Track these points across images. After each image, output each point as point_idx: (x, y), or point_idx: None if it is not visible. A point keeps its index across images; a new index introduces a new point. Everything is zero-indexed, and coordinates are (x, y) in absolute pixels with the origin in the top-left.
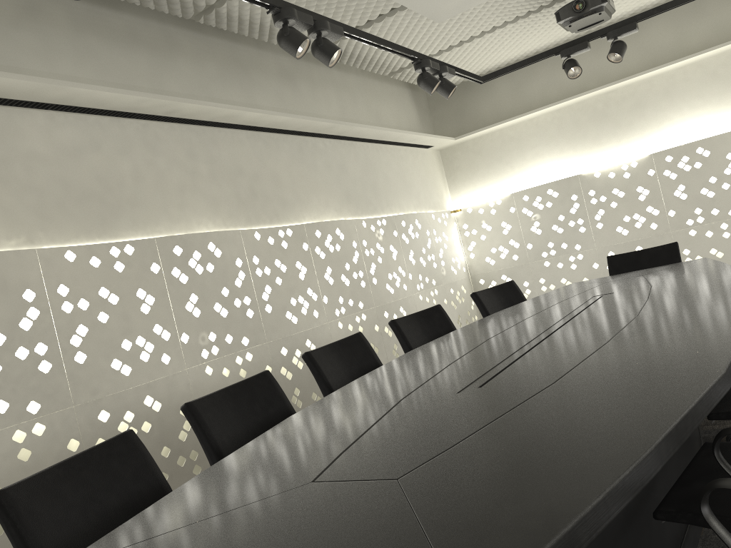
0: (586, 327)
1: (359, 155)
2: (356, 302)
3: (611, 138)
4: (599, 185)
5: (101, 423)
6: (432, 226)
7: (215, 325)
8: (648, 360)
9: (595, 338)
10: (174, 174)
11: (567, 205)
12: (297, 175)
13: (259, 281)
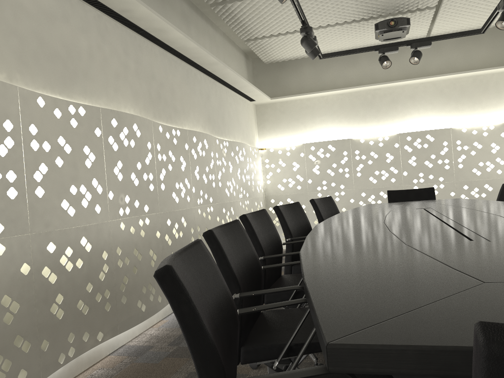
0: (469, 219)
1: (217, 92)
2: (209, 196)
3: (373, 119)
4: (362, 147)
5: (48, 253)
6: (250, 155)
7: (130, 191)
8: None
9: (500, 223)
10: (114, 62)
11: (339, 158)
12: (184, 93)
13: (159, 164)
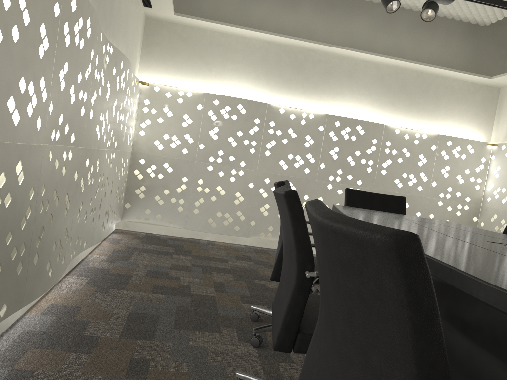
0: None
1: None
2: (70, 131)
3: (298, 87)
4: (280, 120)
5: None
6: (130, 85)
7: None
8: None
9: None
10: None
11: (248, 125)
12: None
13: None
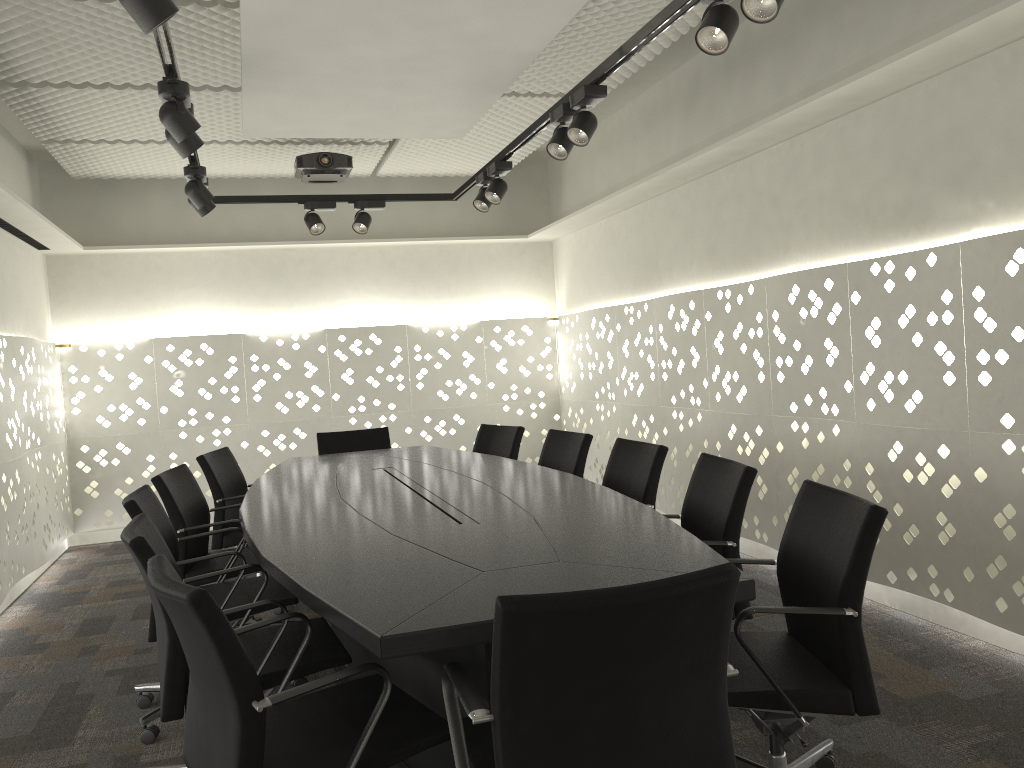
0: (450, 489)
1: None
2: None
3: (282, 301)
4: (264, 350)
5: None
6: (42, 361)
7: None
8: (580, 504)
9: (485, 495)
10: None
11: (222, 367)
12: None
13: None
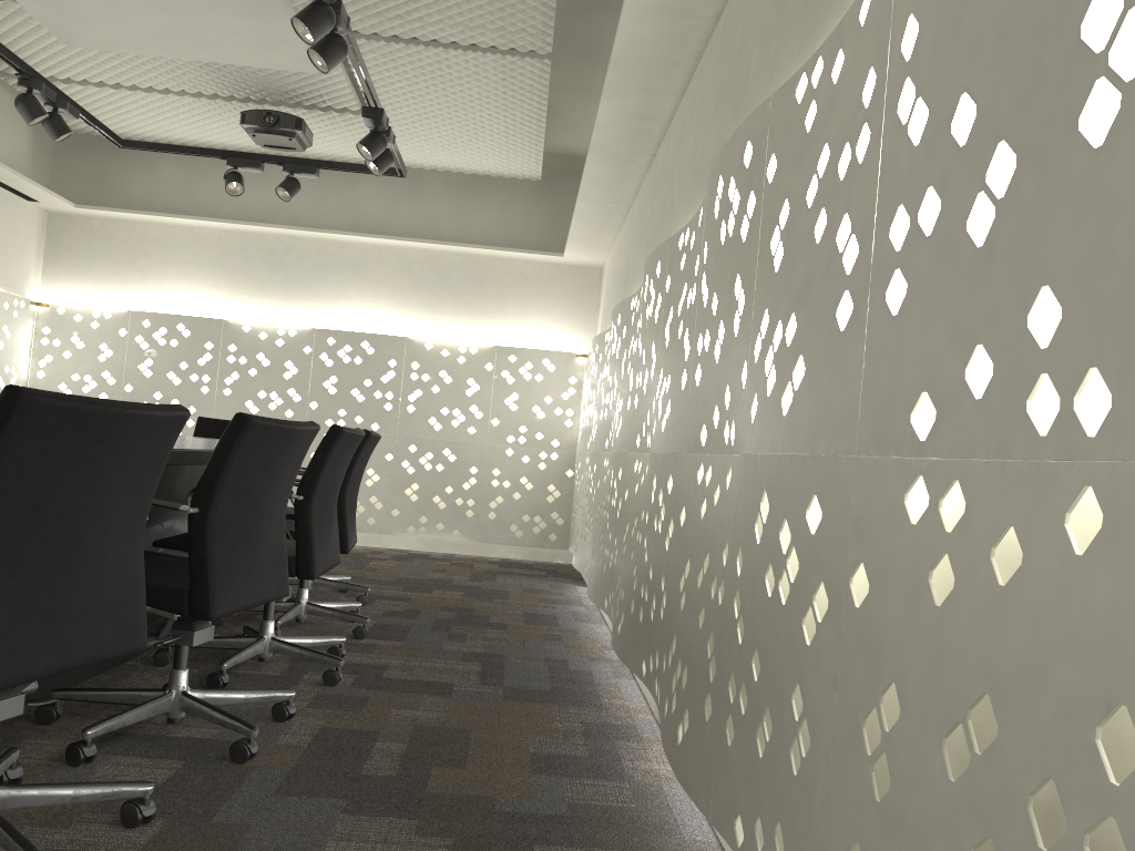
0: None
1: None
2: None
3: (279, 292)
4: (244, 342)
5: None
6: None
7: None
8: None
9: None
10: None
11: (196, 352)
12: None
13: None
